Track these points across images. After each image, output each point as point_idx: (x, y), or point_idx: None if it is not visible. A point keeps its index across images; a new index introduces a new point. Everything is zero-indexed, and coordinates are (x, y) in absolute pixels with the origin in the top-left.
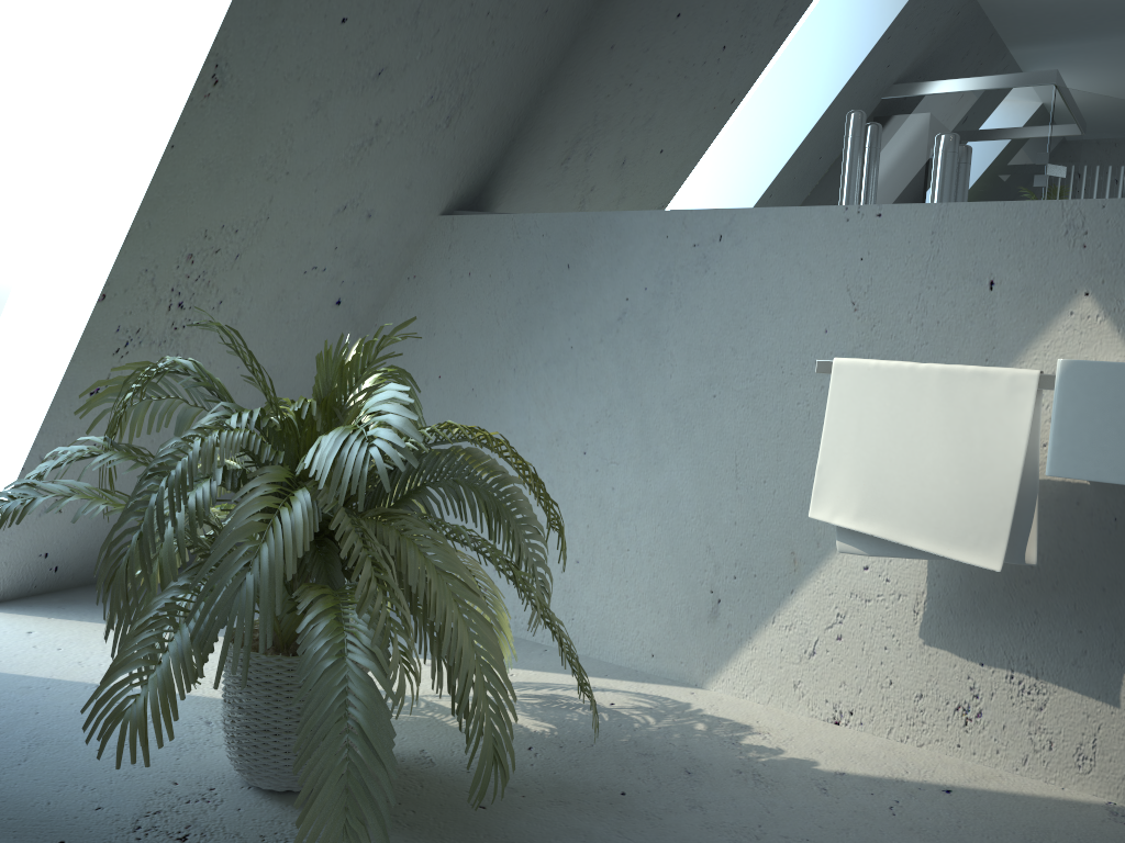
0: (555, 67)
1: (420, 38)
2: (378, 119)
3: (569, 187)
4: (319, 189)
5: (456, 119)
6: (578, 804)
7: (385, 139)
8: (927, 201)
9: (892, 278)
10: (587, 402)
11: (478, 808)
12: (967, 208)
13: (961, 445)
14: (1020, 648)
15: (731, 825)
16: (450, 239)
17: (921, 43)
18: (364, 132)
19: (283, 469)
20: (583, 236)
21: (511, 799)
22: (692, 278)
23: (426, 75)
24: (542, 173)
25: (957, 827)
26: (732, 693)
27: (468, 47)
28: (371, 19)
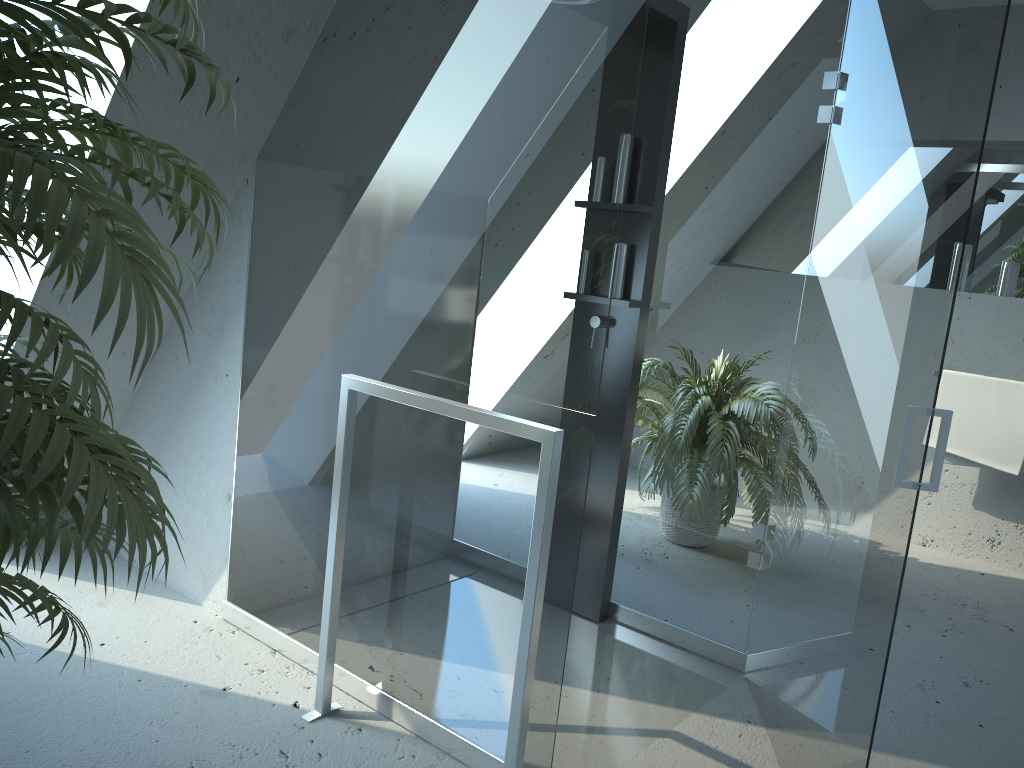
0: None
1: None
2: None
3: None
4: None
5: None
6: None
7: None
8: (994, 290)
9: (973, 329)
10: None
11: None
12: (1015, 300)
13: (1004, 416)
14: (1022, 512)
15: None
16: None
17: (998, 210)
18: None
19: None
20: None
21: None
22: None
23: None
24: None
25: (987, 585)
26: None
27: None
28: None
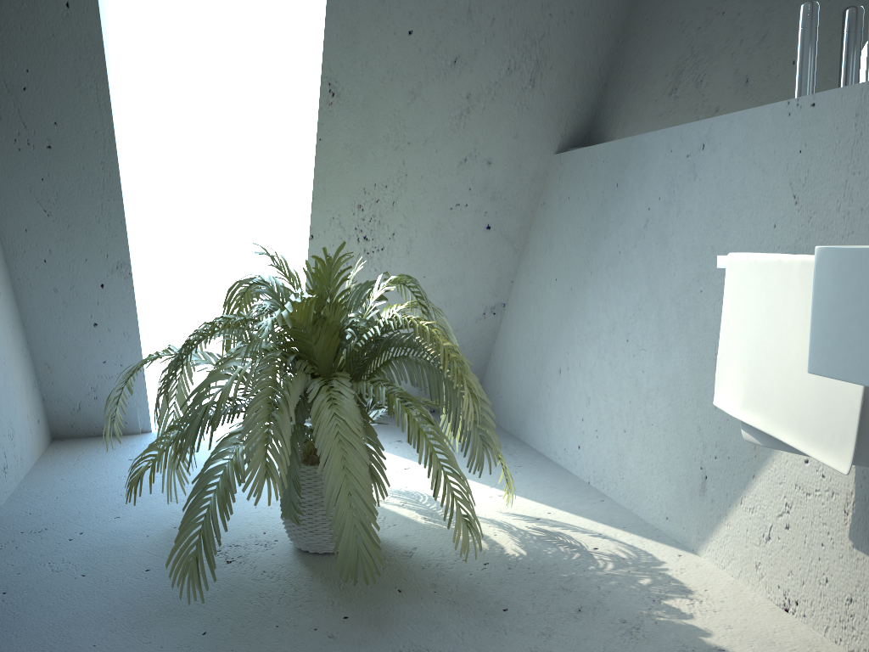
0: (624, 18)
1: (479, 29)
2: (467, 93)
3: (635, 117)
4: (438, 150)
5: (539, 79)
6: (463, 607)
7: (479, 107)
8: None
9: (824, 167)
10: (628, 298)
11: (396, 590)
12: None
13: None
14: None
15: None
16: (559, 172)
17: None
18: (459, 104)
19: (270, 343)
20: (624, 158)
21: (424, 591)
22: (686, 185)
23: (496, 53)
24: (620, 109)
25: None
26: (714, 562)
27: (527, 24)
28: (432, 26)
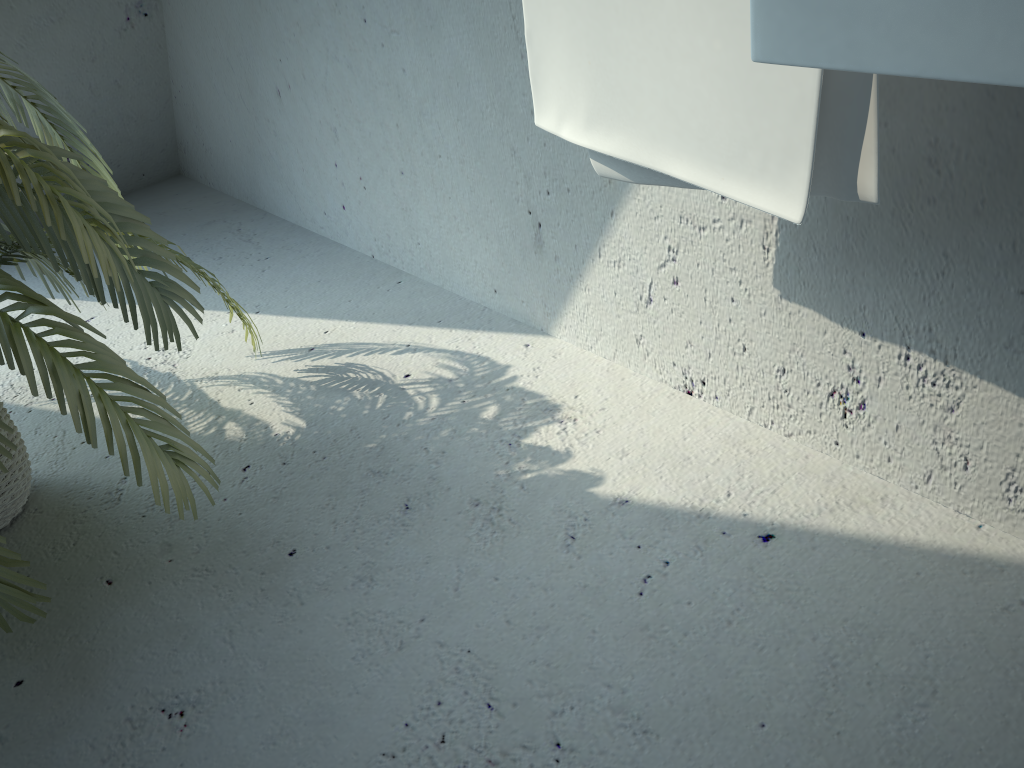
0: None
1: None
2: None
3: None
4: None
5: None
6: (223, 574)
7: None
8: None
9: None
10: None
11: (103, 584)
12: None
13: None
14: (919, 314)
15: (383, 619)
16: None
17: None
18: None
19: None
20: None
21: (152, 567)
22: None
23: None
24: None
25: (726, 623)
26: (577, 343)
27: None
28: None
